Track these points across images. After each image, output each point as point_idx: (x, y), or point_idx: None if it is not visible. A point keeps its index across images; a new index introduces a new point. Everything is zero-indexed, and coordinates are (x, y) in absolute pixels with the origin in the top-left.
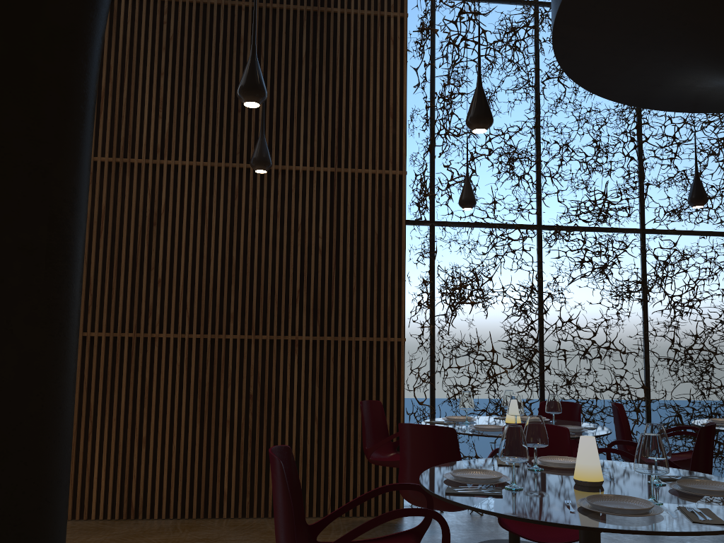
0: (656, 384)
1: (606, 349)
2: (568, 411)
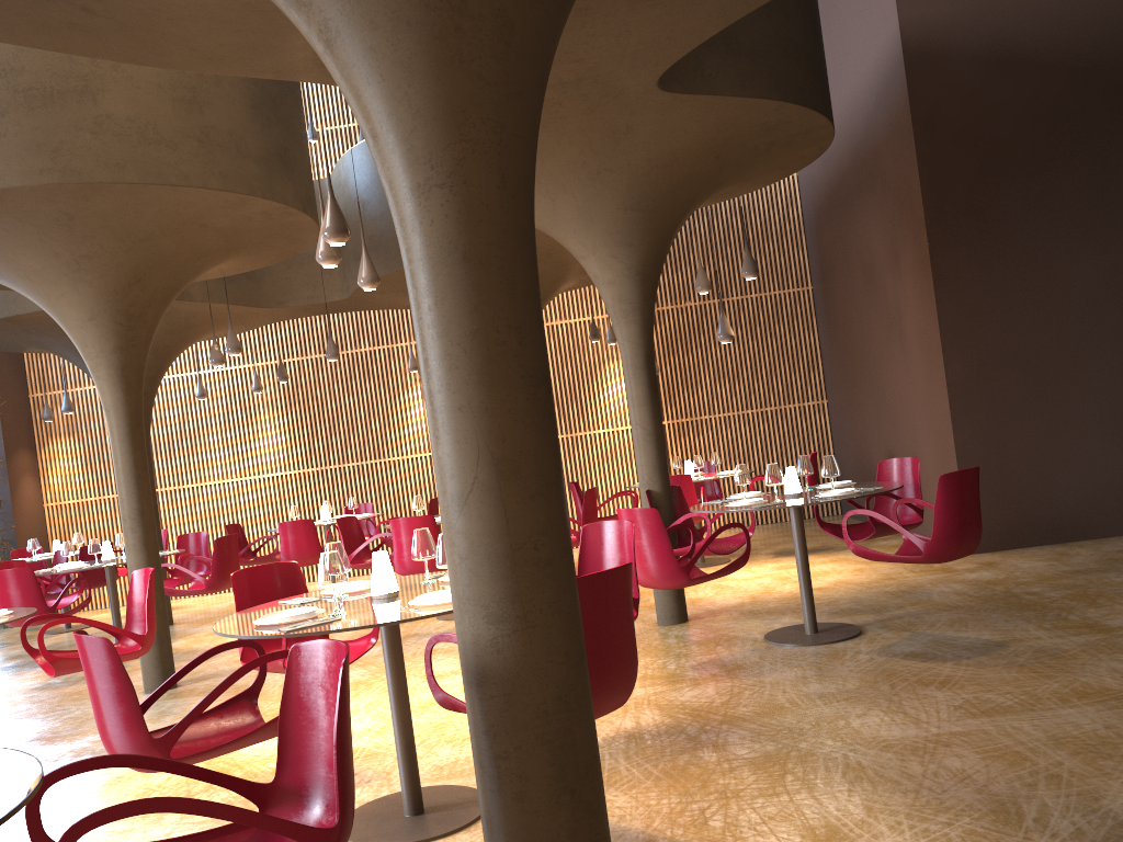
0: None
1: None
2: None
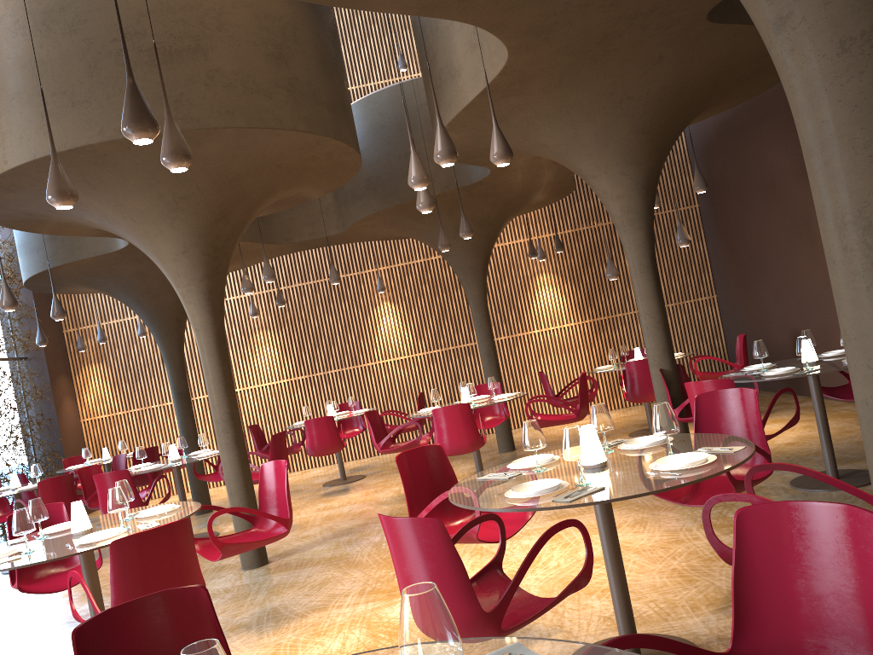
0: None
1: None
2: None
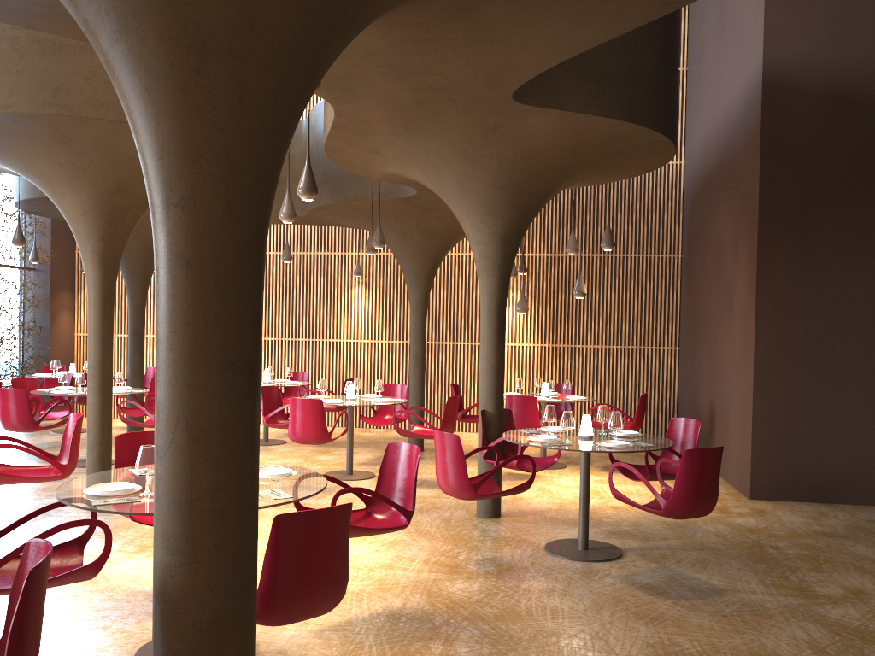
0: None
1: None
2: None
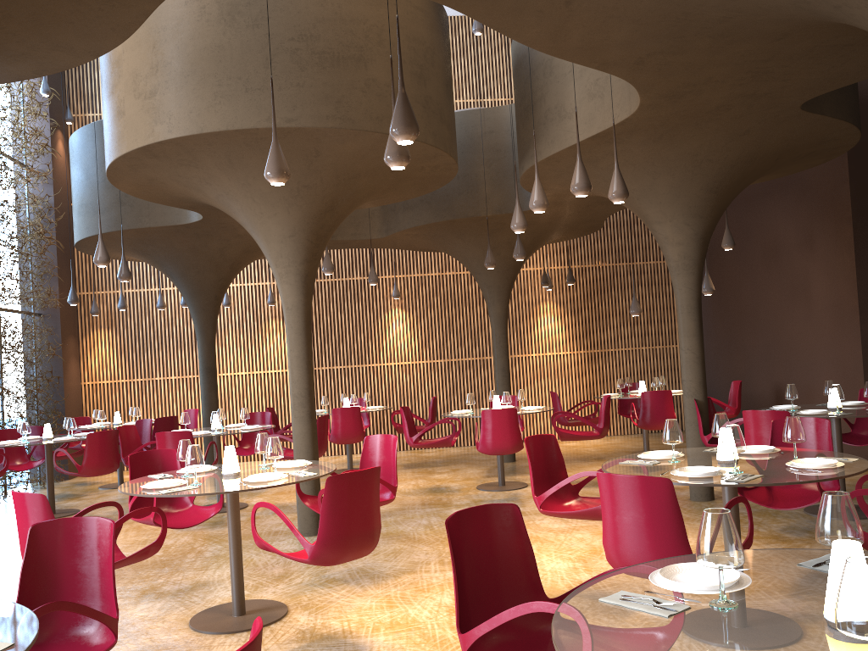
0: (5, 415)
1: (7, 392)
2: (9, 435)
